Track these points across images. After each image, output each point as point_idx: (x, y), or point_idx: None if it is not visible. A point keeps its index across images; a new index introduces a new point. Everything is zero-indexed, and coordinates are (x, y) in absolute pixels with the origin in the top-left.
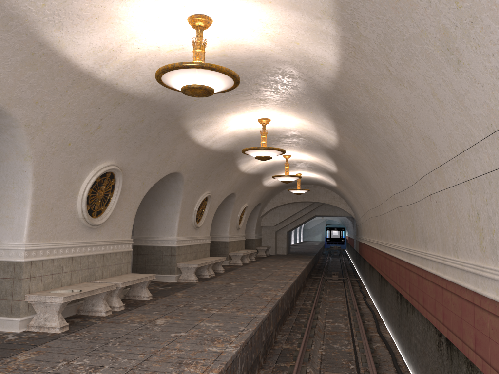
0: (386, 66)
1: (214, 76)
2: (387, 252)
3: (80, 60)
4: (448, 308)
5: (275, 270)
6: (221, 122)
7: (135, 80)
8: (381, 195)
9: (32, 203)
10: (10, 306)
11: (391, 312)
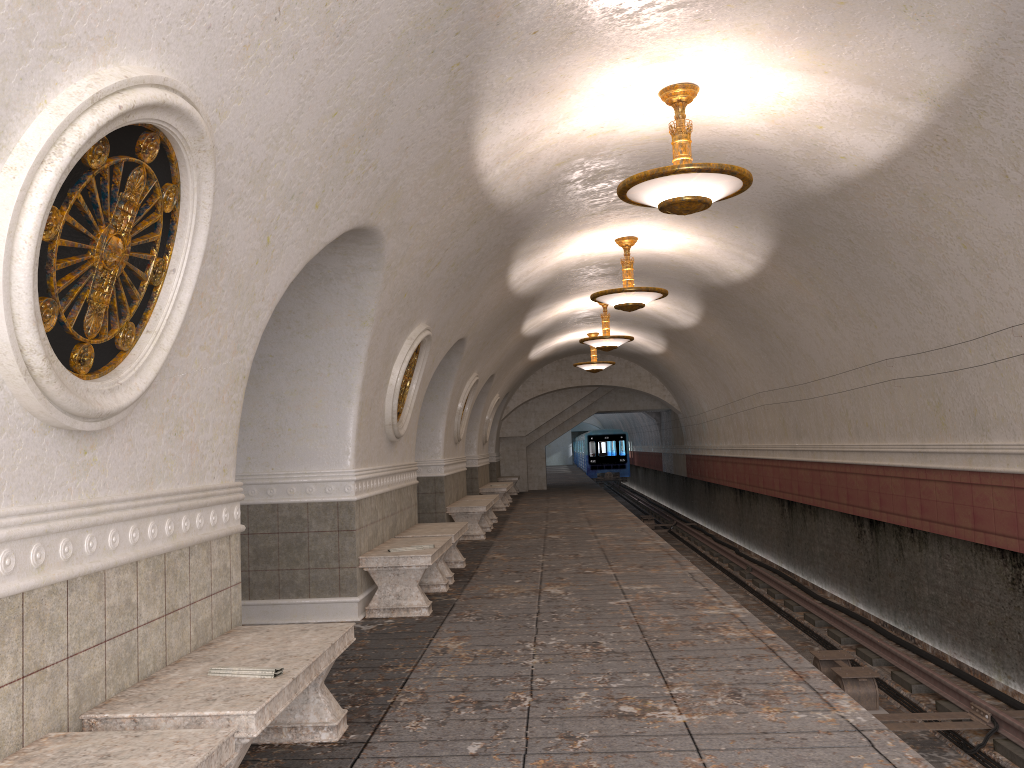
0: (1002, 170)
1: (725, 183)
2: (829, 460)
3: (485, 156)
4: None
5: (581, 513)
6: (559, 246)
7: (516, 183)
8: (829, 362)
9: (360, 399)
10: (337, 578)
11: (836, 562)
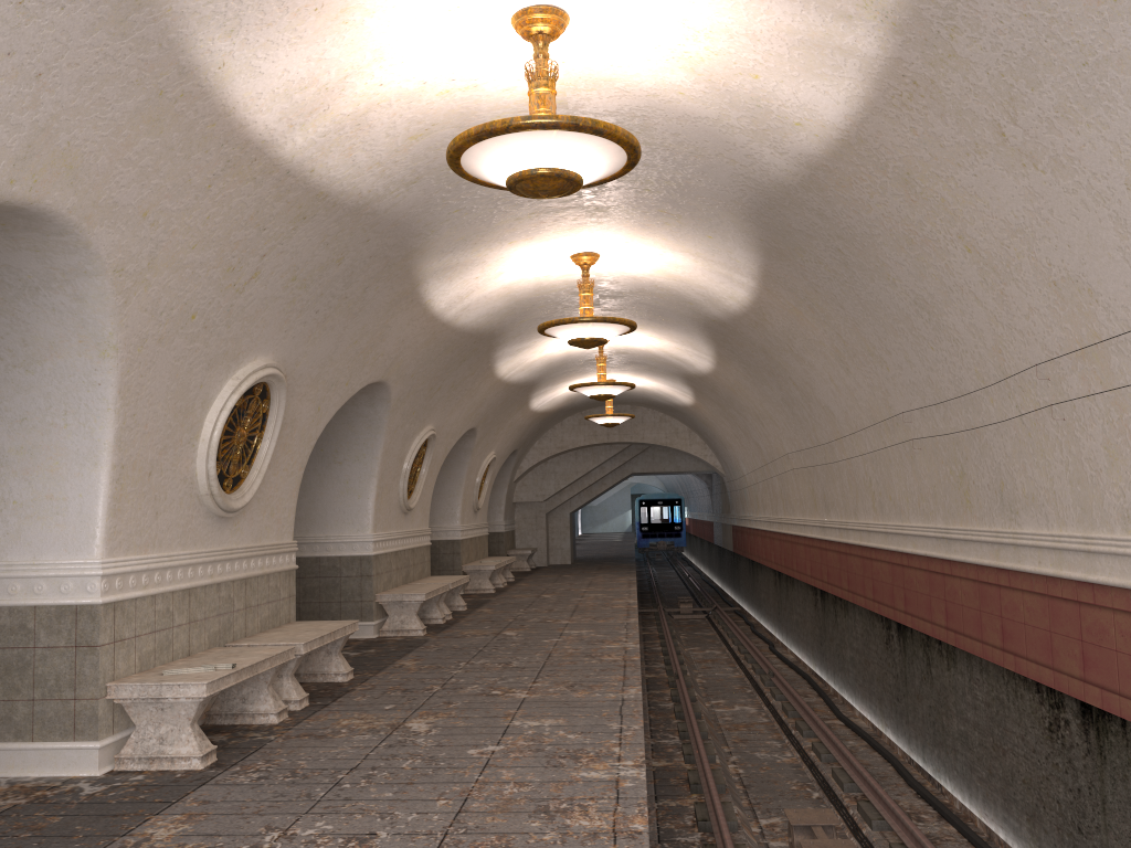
0: (996, 125)
1: (593, 149)
2: (854, 542)
3: (254, 111)
4: (1103, 646)
5: (576, 599)
6: (493, 263)
7: (351, 162)
8: (848, 416)
9: (113, 461)
10: (71, 715)
11: (866, 672)
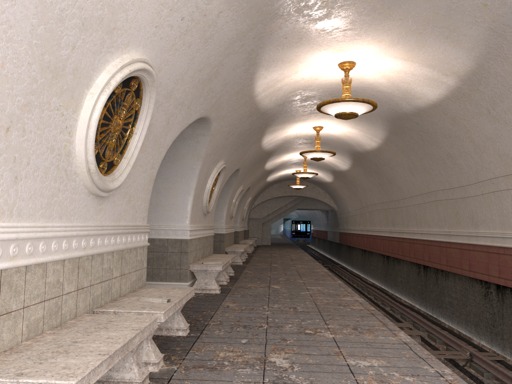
0: (487, 109)
1: (365, 107)
2: (406, 237)
3: (258, 88)
4: (506, 266)
5: (287, 256)
6: (286, 129)
7: (270, 100)
8: (409, 191)
9: (194, 193)
10: (179, 274)
11: (407, 285)
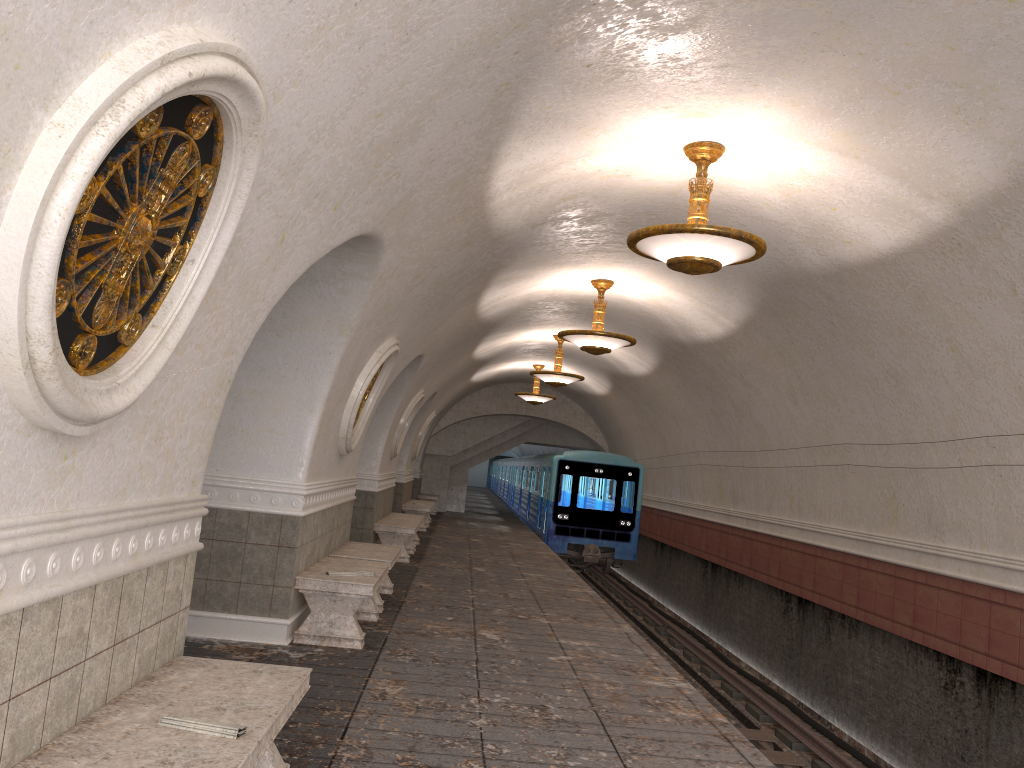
0: (1011, 284)
1: (739, 250)
2: (764, 531)
3: (499, 180)
4: (1008, 633)
5: (503, 546)
6: (536, 278)
7: (518, 211)
8: (781, 435)
9: (323, 410)
10: (269, 597)
11: (756, 633)
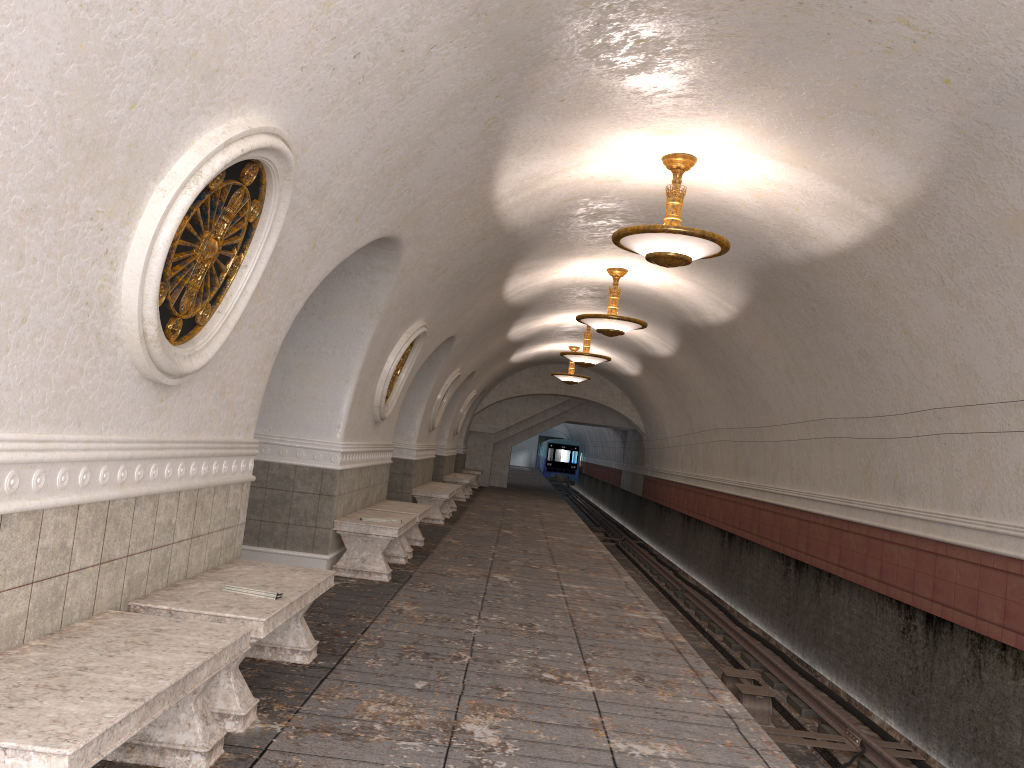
0: (940, 276)
1: (705, 247)
2: (770, 501)
3: (502, 188)
4: (947, 580)
5: (535, 515)
6: (555, 267)
7: (525, 211)
8: (783, 412)
9: (357, 381)
10: (312, 536)
11: (762, 595)
